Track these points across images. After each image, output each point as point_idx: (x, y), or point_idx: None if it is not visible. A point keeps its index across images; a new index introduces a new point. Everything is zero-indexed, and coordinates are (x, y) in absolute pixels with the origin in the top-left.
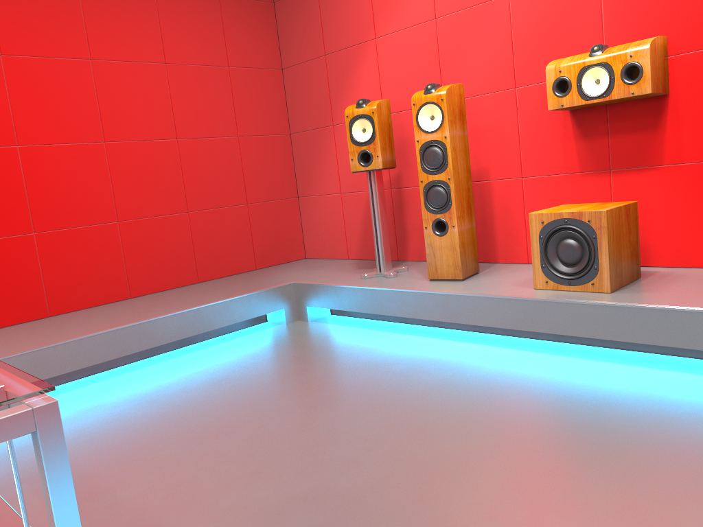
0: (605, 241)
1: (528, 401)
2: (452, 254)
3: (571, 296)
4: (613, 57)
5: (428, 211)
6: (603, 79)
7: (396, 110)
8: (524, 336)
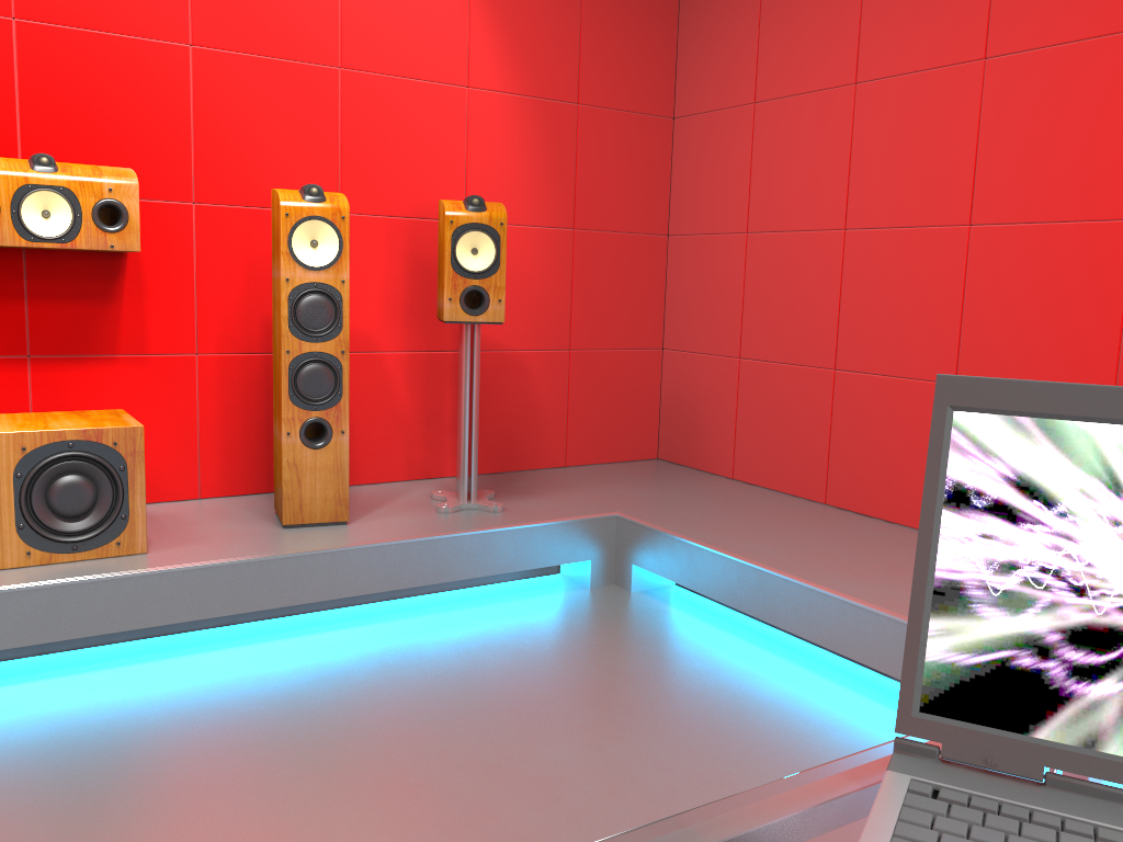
0: (141, 474)
1: (195, 742)
2: None
3: (102, 568)
4: (80, 183)
5: None
6: (60, 214)
7: None
8: None
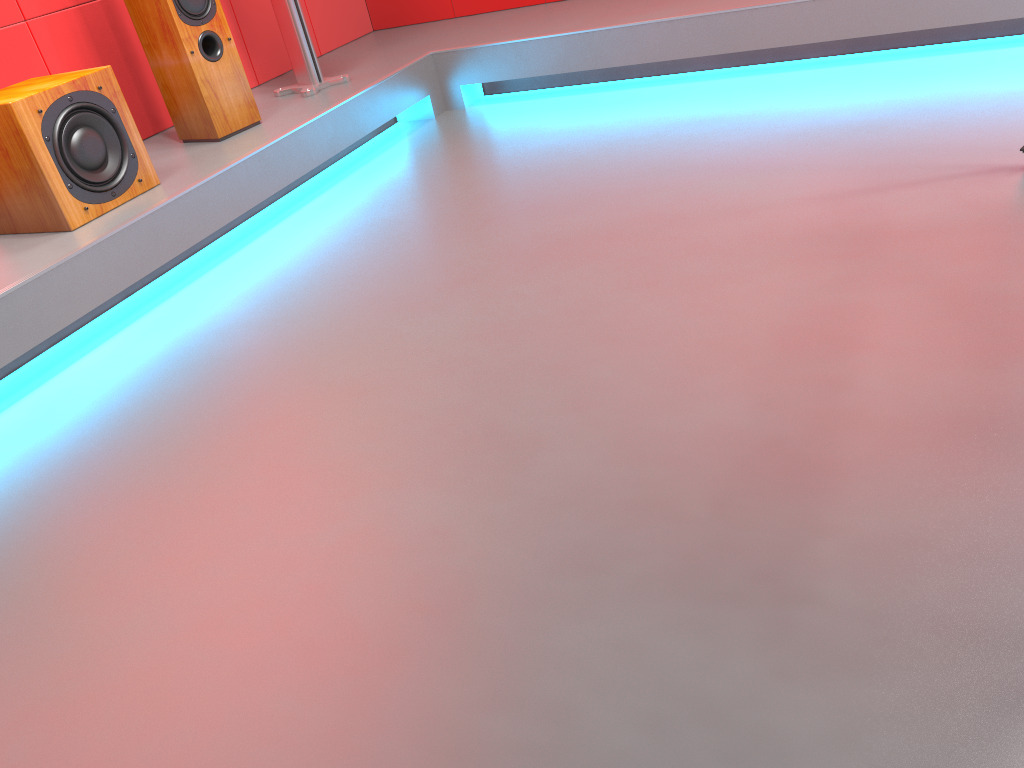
0: (128, 113)
1: (362, 257)
2: None
3: (155, 198)
4: None
5: None
6: None
7: None
8: (85, 322)
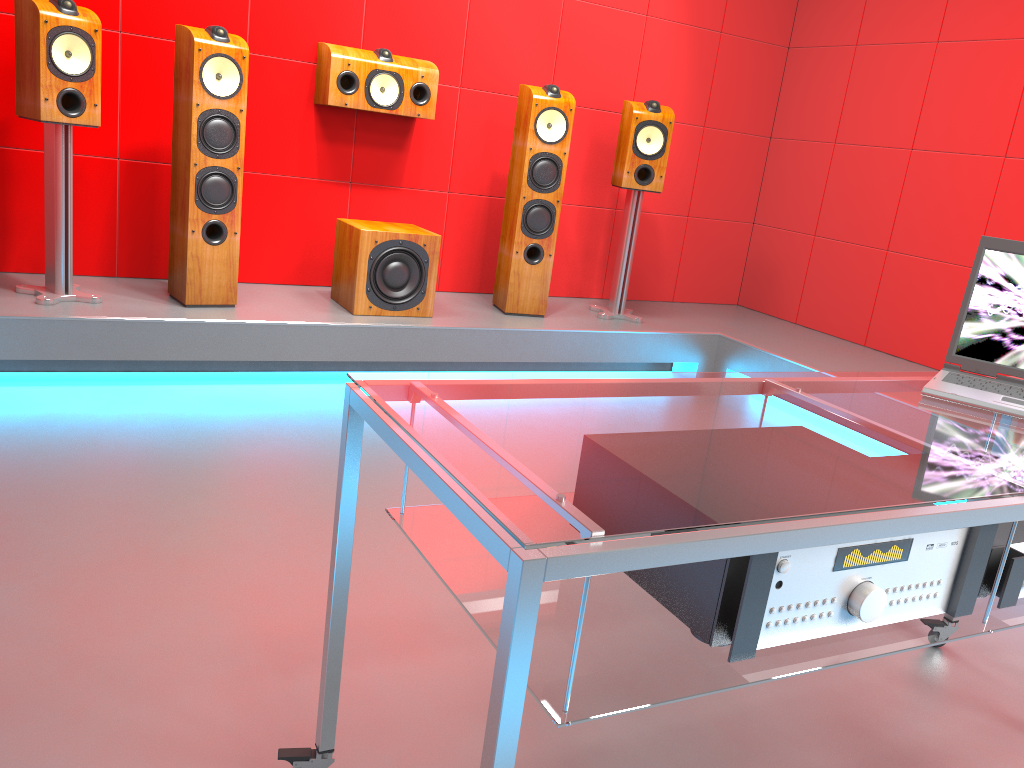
0: (436, 267)
1: None
2: (227, 270)
3: (413, 322)
4: (406, 71)
5: (199, 209)
6: (390, 90)
7: (11, 11)
8: (329, 370)
